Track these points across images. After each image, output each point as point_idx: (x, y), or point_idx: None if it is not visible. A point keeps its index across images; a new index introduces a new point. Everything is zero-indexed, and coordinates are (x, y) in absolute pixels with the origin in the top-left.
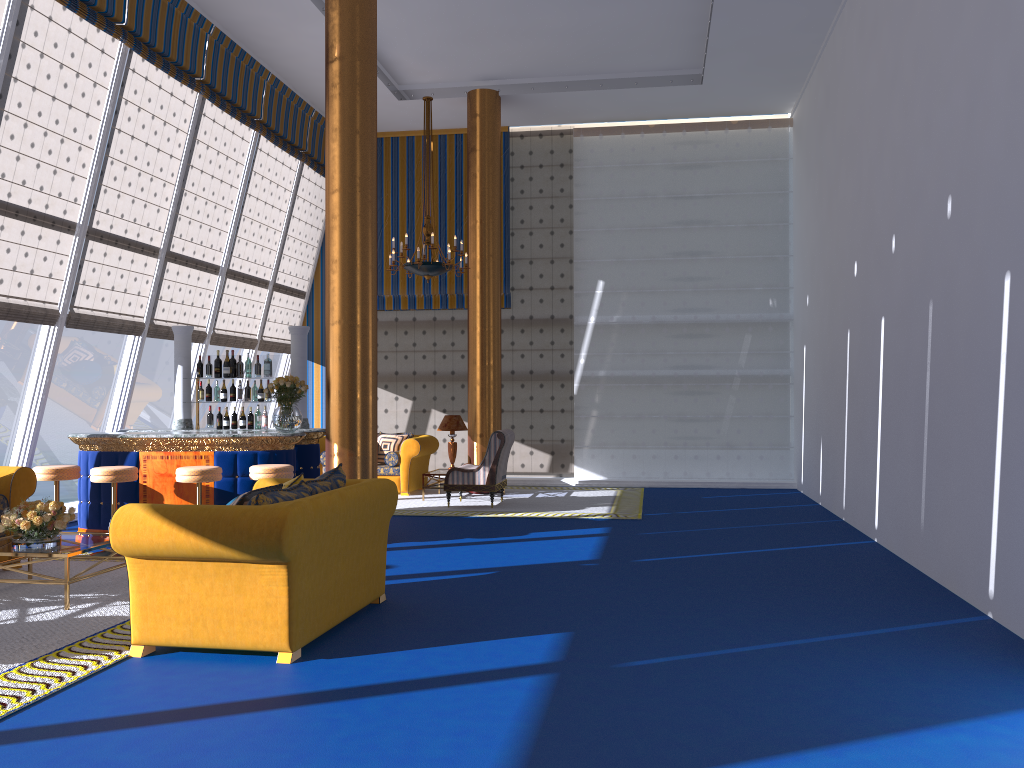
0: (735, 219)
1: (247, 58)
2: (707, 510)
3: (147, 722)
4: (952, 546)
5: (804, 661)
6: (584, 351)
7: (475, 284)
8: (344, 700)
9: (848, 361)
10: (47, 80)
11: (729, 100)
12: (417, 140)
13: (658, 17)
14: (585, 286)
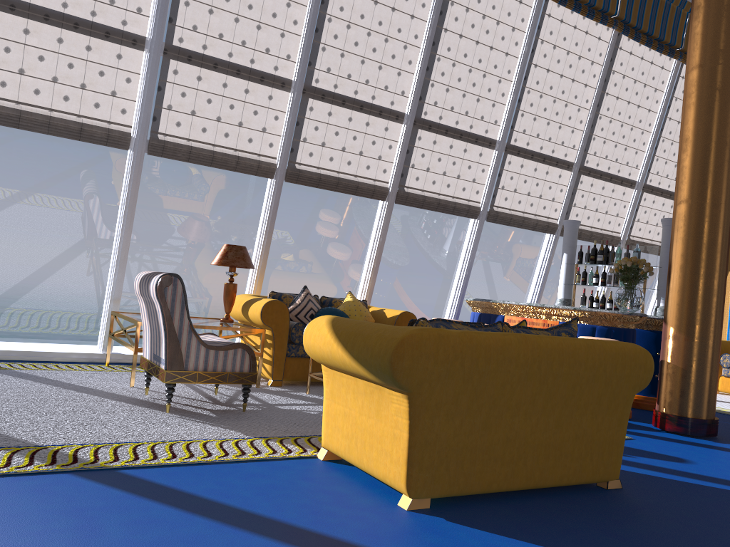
0: None
1: None
2: None
3: (197, 509)
4: None
5: None
6: None
7: None
8: None
9: None
10: (471, 29)
11: None
12: None
13: None
14: None
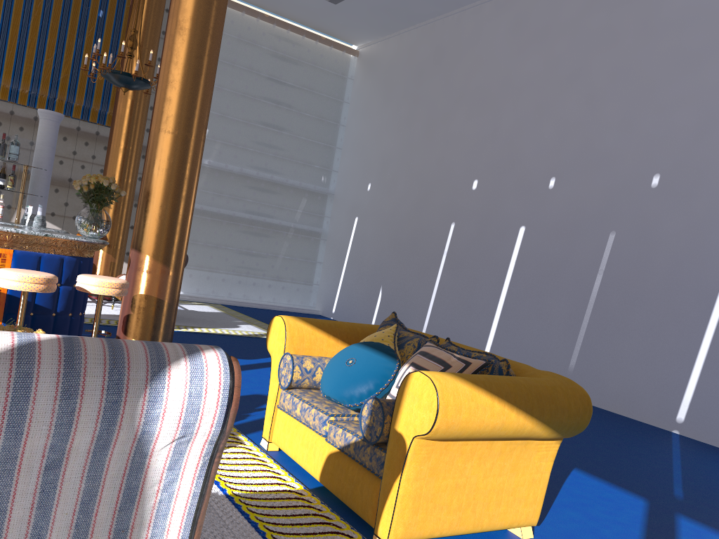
0: (311, 111)
1: None
2: None
3: None
4: (621, 386)
5: None
6: None
7: (129, 104)
8: None
9: (449, 243)
10: None
11: (335, 22)
12: None
13: None
14: None
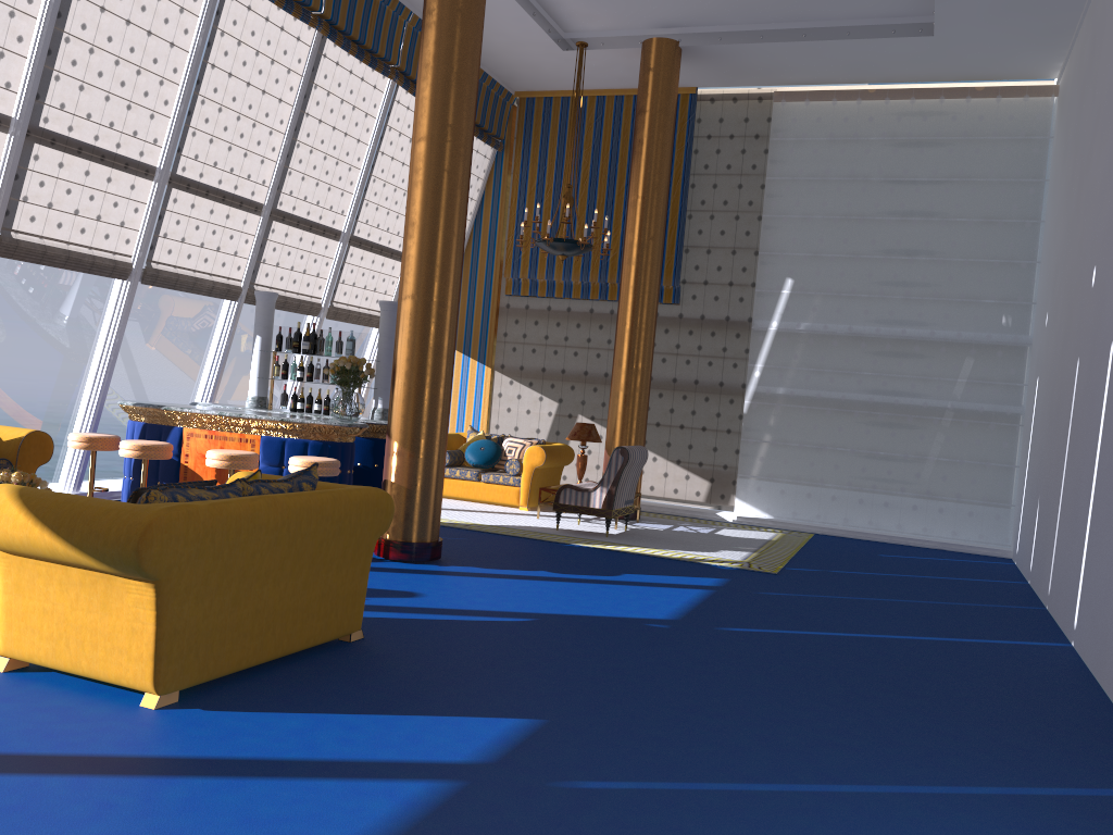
0: (968, 212)
1: None
2: (871, 572)
3: None
4: None
5: (832, 824)
6: (761, 362)
7: (628, 271)
8: (154, 776)
9: (1073, 400)
10: (119, 1)
11: (972, 59)
12: (590, 101)
13: None
14: (770, 284)
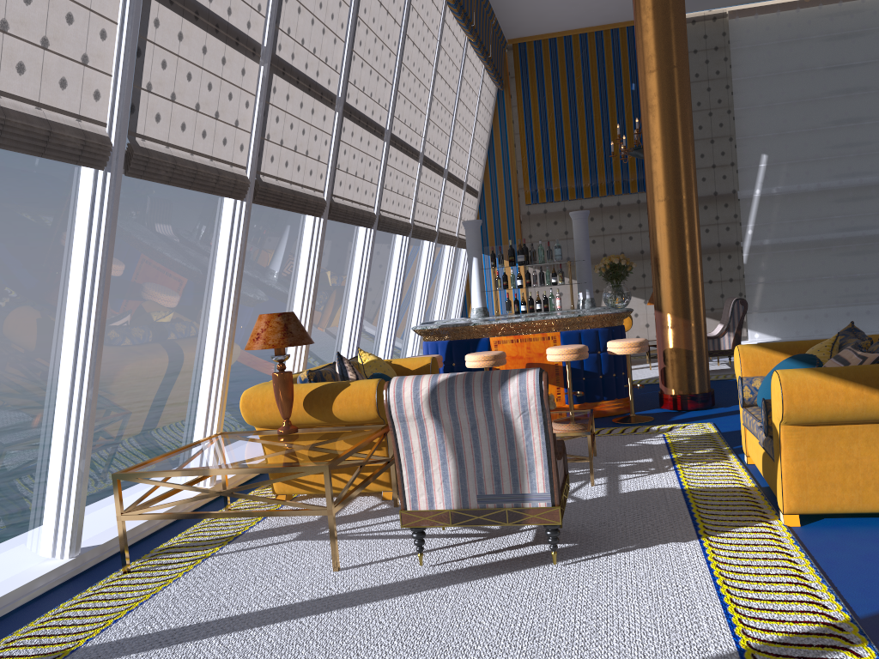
0: None
1: None
2: None
3: None
4: None
5: None
6: (751, 222)
7: None
8: None
9: None
10: None
11: None
12: (574, 39)
13: None
14: (748, 161)
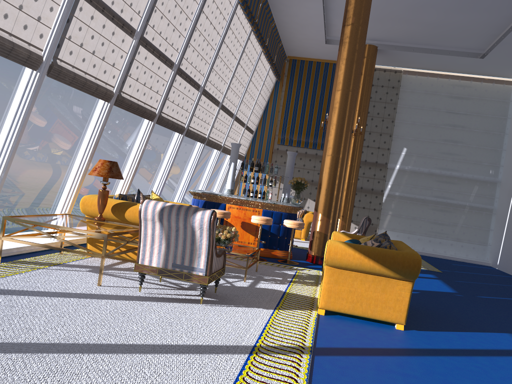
0: (479, 127)
1: (270, 13)
2: (466, 272)
3: (387, 353)
4: None
5: None
6: (391, 181)
7: (352, 141)
8: (464, 356)
9: None
10: (211, 14)
11: (490, 68)
12: (322, 64)
13: (482, 23)
14: (396, 149)
